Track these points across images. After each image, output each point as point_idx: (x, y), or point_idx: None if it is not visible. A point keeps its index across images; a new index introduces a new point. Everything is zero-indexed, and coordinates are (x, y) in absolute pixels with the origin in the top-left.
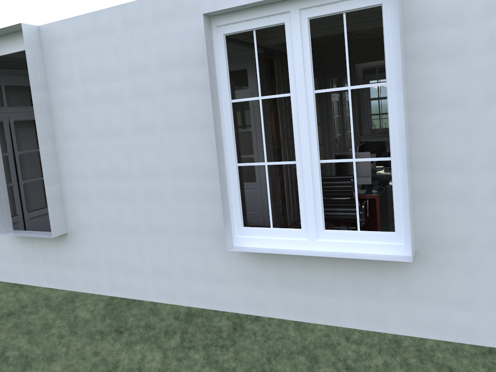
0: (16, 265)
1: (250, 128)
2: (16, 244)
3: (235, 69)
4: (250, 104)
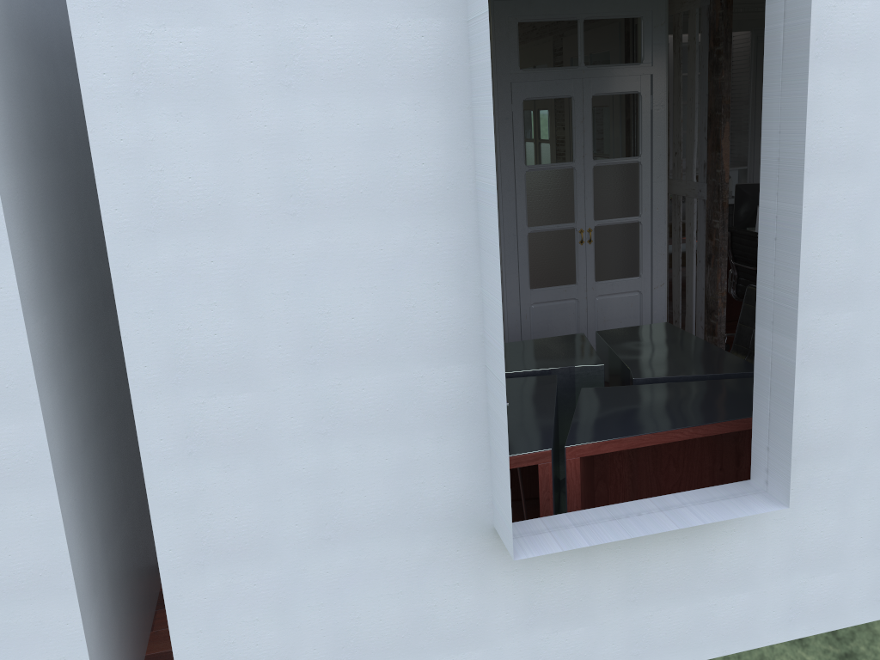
0: (485, 651)
1: (637, 156)
2: (499, 575)
3: (615, 14)
4: (643, 102)
